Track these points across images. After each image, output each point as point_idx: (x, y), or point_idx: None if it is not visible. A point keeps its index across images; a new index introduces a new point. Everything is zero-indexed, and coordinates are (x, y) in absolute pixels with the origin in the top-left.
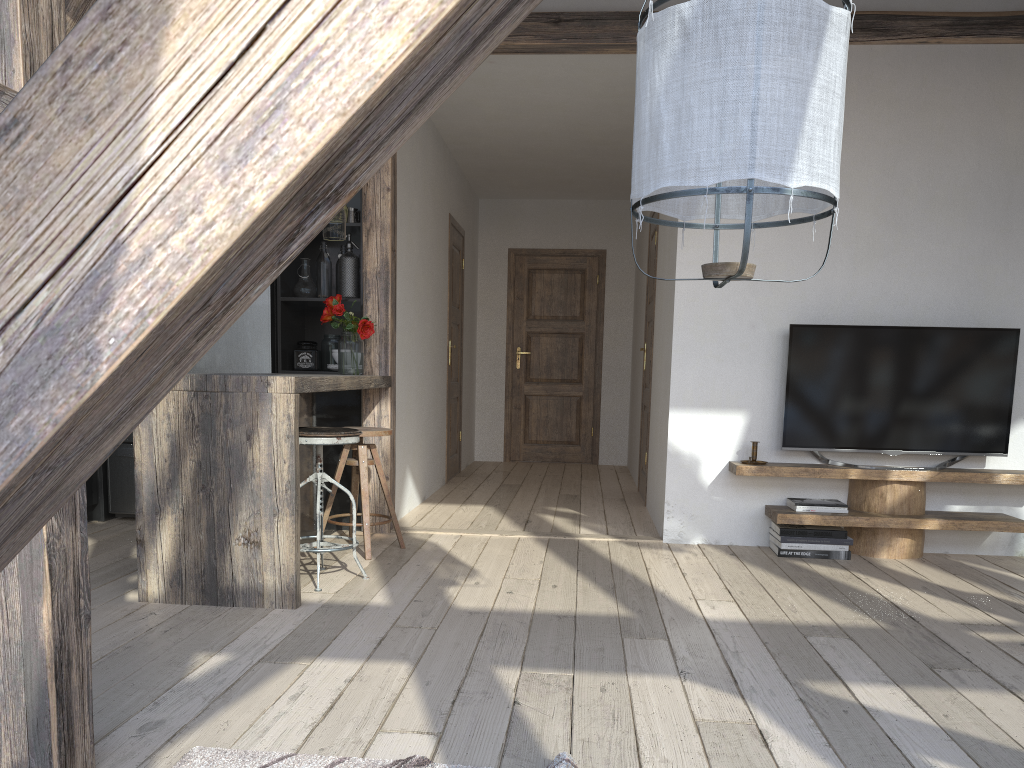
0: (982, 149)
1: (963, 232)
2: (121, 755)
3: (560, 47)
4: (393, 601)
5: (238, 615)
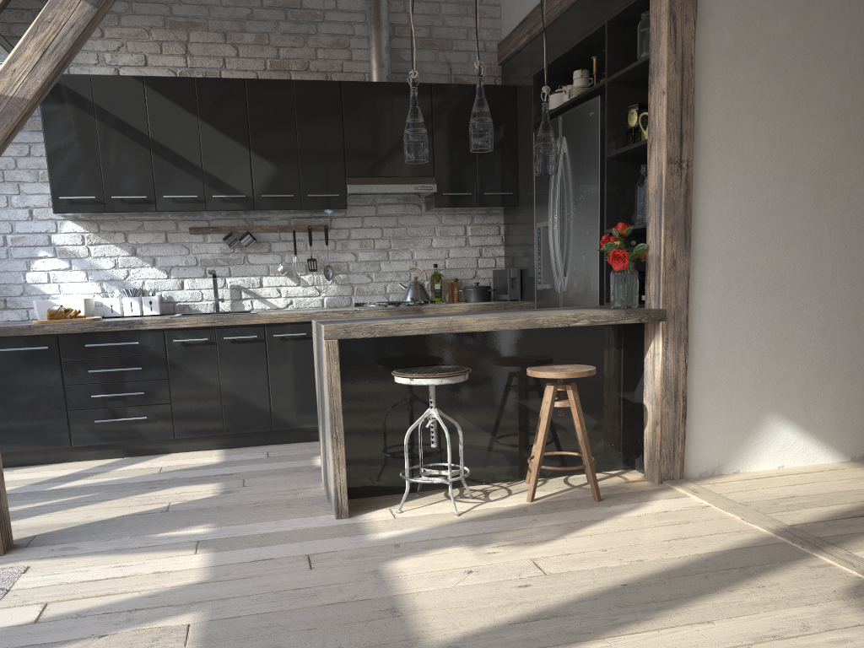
0: None
1: None
2: (23, 554)
3: None
4: (387, 539)
5: (307, 510)
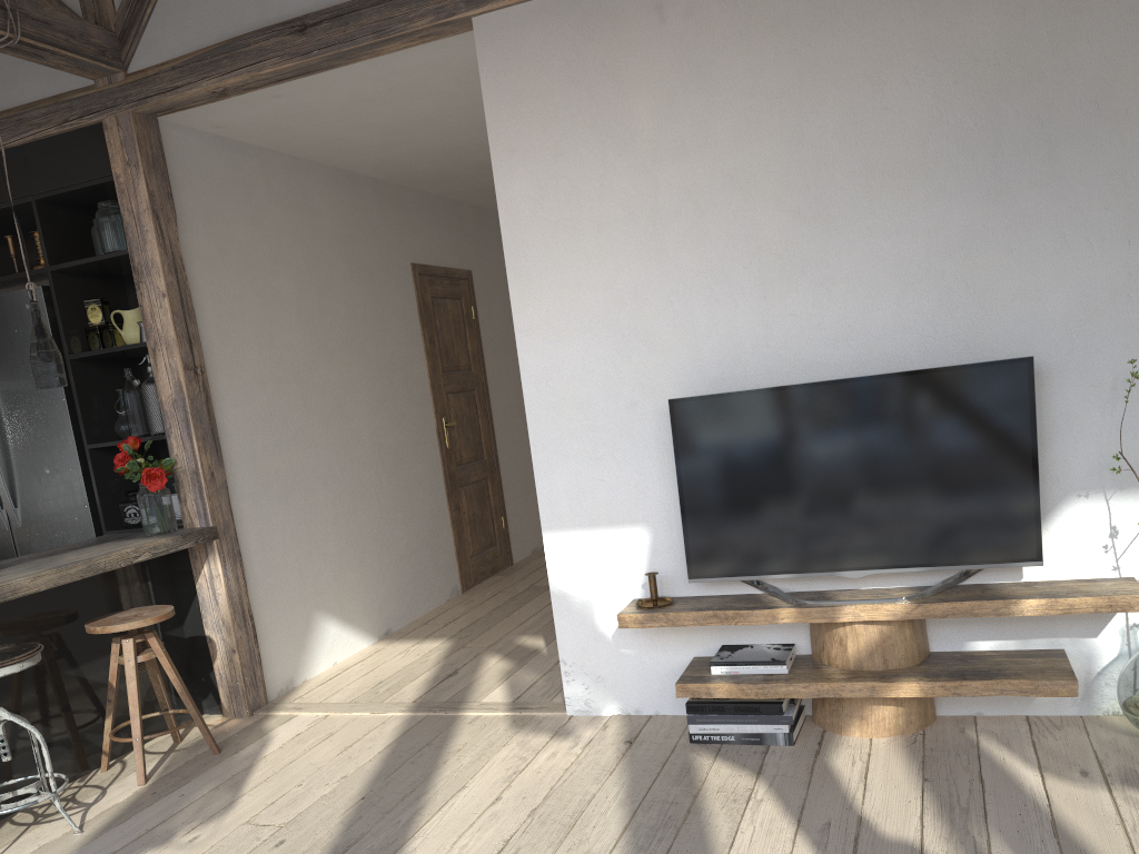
0: (938, 68)
1: (927, 210)
2: None
3: (320, 62)
4: None
5: None
